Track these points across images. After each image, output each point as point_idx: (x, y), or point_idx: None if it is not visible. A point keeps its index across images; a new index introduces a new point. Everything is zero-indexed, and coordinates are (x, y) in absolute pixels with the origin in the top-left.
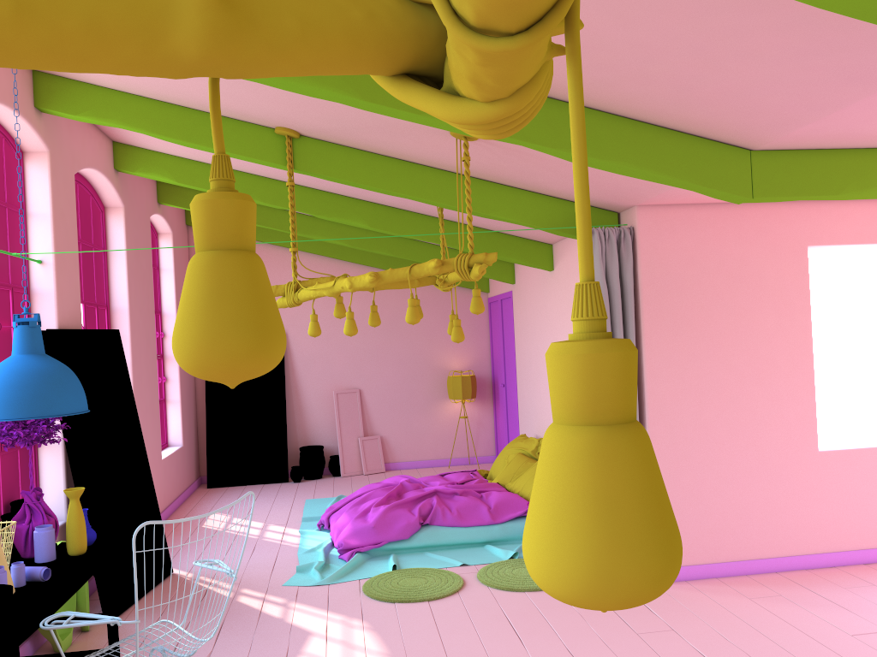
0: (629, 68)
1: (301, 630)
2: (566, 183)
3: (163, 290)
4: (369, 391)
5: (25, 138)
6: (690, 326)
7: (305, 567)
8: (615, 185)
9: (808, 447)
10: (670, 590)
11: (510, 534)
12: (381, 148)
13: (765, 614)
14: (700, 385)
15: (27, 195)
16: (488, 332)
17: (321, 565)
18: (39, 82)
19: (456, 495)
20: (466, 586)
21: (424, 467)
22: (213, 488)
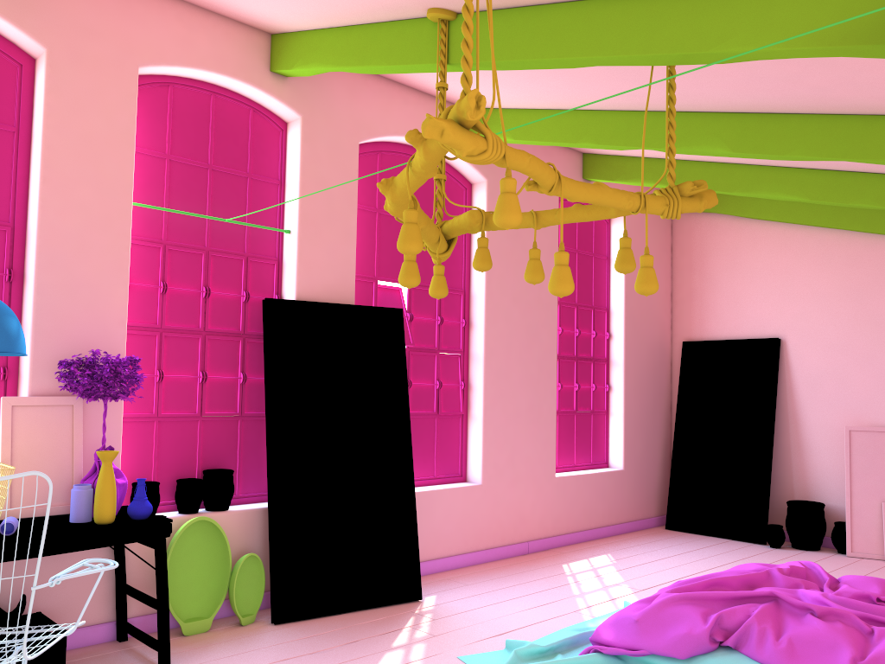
0: None
1: None
2: None
3: (612, 283)
4: None
5: (273, 106)
6: None
7: (514, 645)
8: None
9: None
10: None
11: None
12: None
13: None
14: None
15: (286, 166)
16: None
17: (533, 651)
18: (274, 45)
19: (808, 614)
20: None
21: None
22: (672, 530)
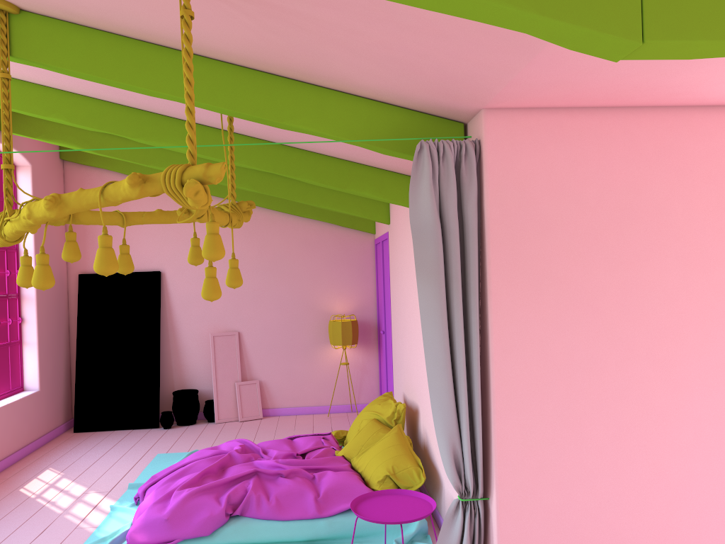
0: None
1: None
2: (377, 72)
3: None
4: (249, 334)
5: None
6: (558, 281)
7: None
8: (441, 70)
9: None
10: None
11: (339, 531)
12: (123, 25)
13: None
14: (570, 365)
15: None
16: (374, 275)
17: None
18: None
19: (280, 477)
20: None
21: (304, 414)
22: (80, 432)
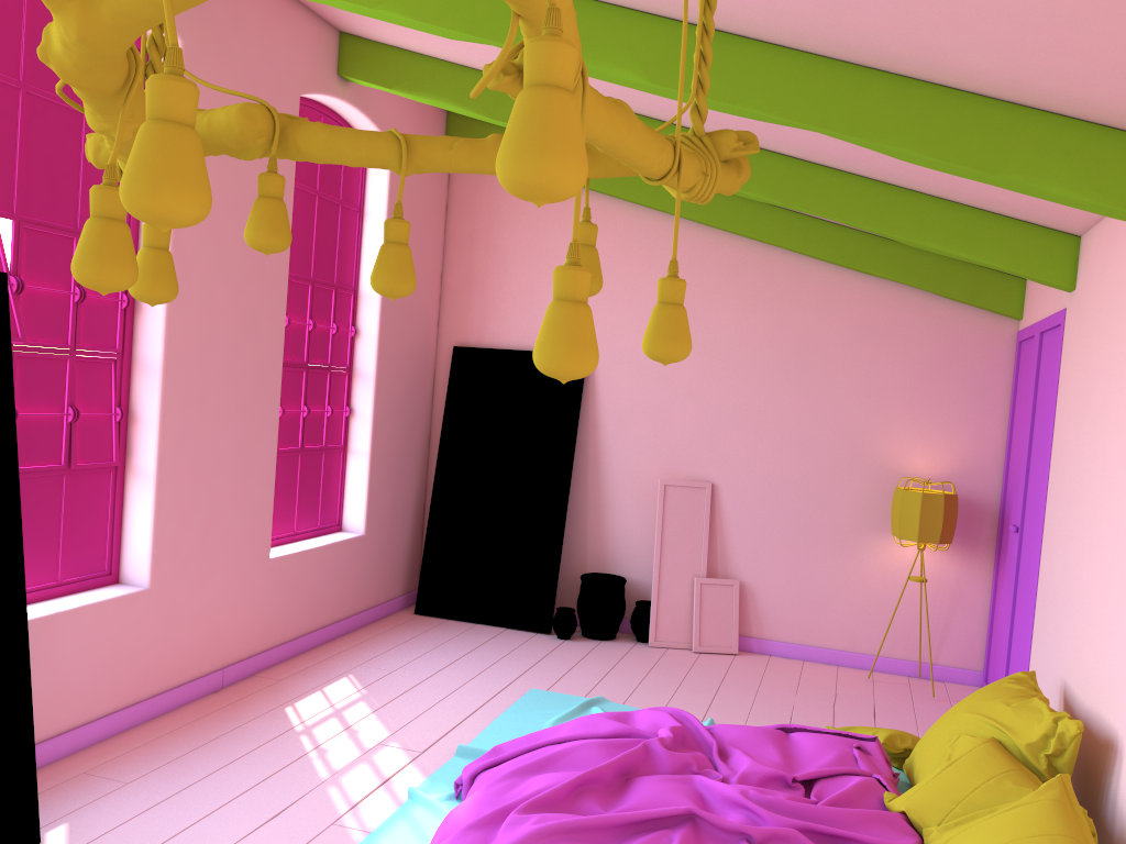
0: None
1: None
2: None
3: (364, 251)
4: (731, 490)
5: None
6: None
7: None
8: None
9: None
10: None
11: None
12: None
13: None
14: None
15: None
16: (1007, 406)
17: None
18: None
19: (744, 843)
20: None
21: (820, 662)
22: (425, 615)
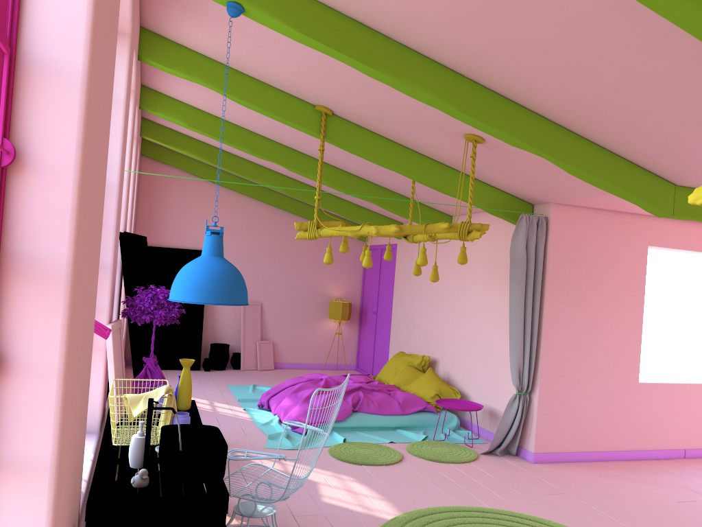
0: (646, 126)
1: (308, 480)
2: (515, 180)
3: None
4: (268, 305)
5: None
6: (575, 289)
7: (275, 435)
8: (552, 188)
9: (633, 379)
10: (546, 468)
11: (414, 423)
12: (391, 134)
13: (616, 487)
14: (575, 330)
15: None
16: (362, 271)
17: (286, 435)
18: (144, 37)
19: (374, 391)
20: (404, 457)
21: (302, 369)
22: None
